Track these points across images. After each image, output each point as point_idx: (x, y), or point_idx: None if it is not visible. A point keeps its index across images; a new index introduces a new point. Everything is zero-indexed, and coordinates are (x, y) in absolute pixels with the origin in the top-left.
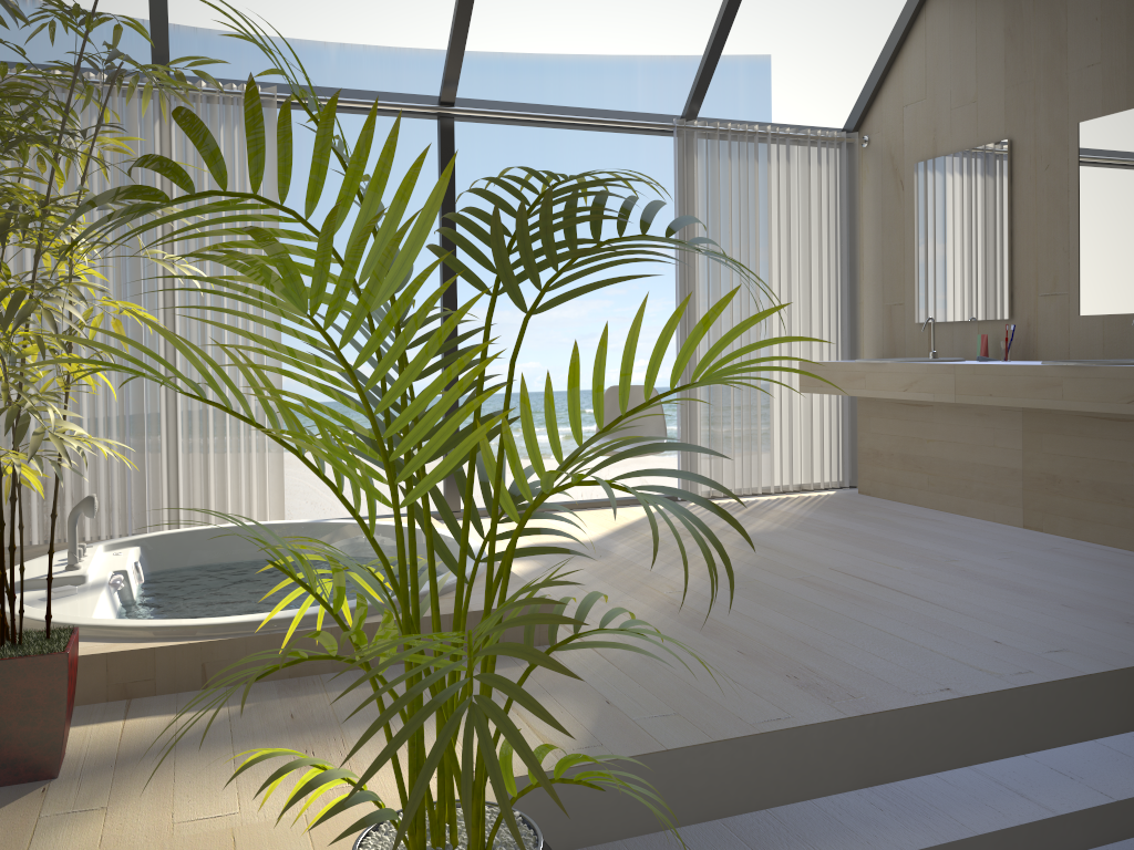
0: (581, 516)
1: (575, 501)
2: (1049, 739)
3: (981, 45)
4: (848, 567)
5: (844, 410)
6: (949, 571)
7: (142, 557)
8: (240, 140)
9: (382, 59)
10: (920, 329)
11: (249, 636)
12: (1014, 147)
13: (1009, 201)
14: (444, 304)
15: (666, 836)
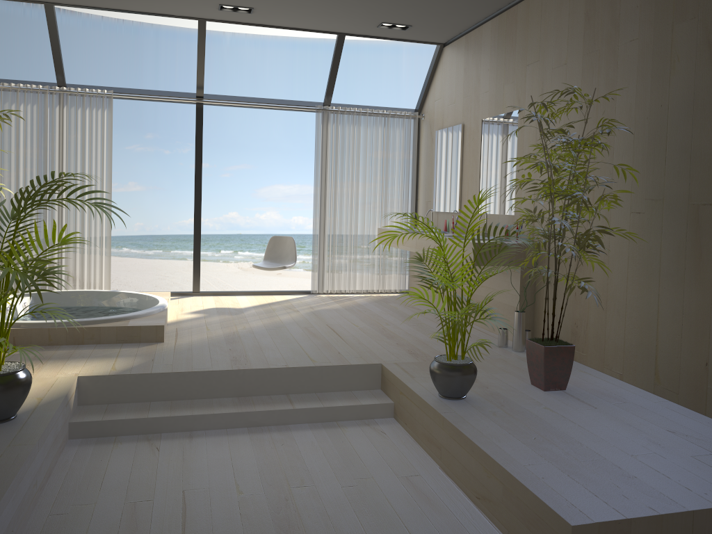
0: (257, 298)
1: (259, 291)
2: (328, 388)
3: (457, 75)
4: (336, 324)
5: (405, 253)
6: (377, 329)
7: (32, 301)
8: (96, 114)
9: (256, 41)
10: (435, 214)
11: (32, 328)
12: (464, 128)
13: (461, 154)
14: (195, 193)
15: (146, 403)
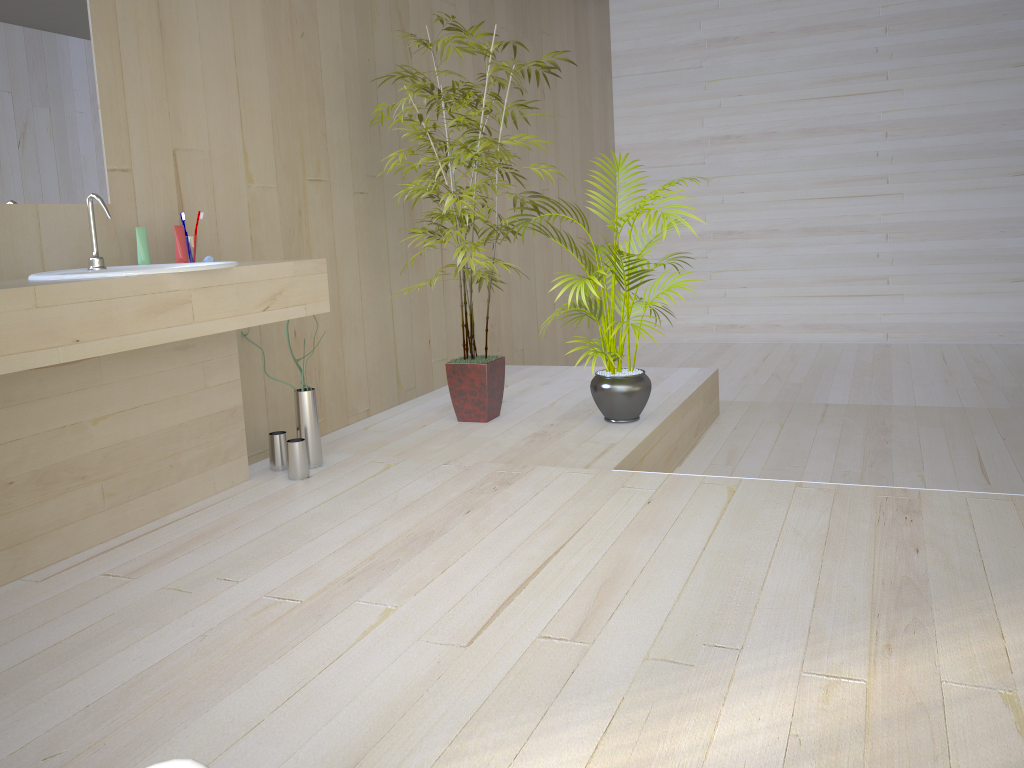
0: None
1: None
2: None
3: None
4: (438, 635)
5: None
6: (371, 580)
7: None
8: None
9: None
10: None
11: None
12: None
13: None
14: None
15: None
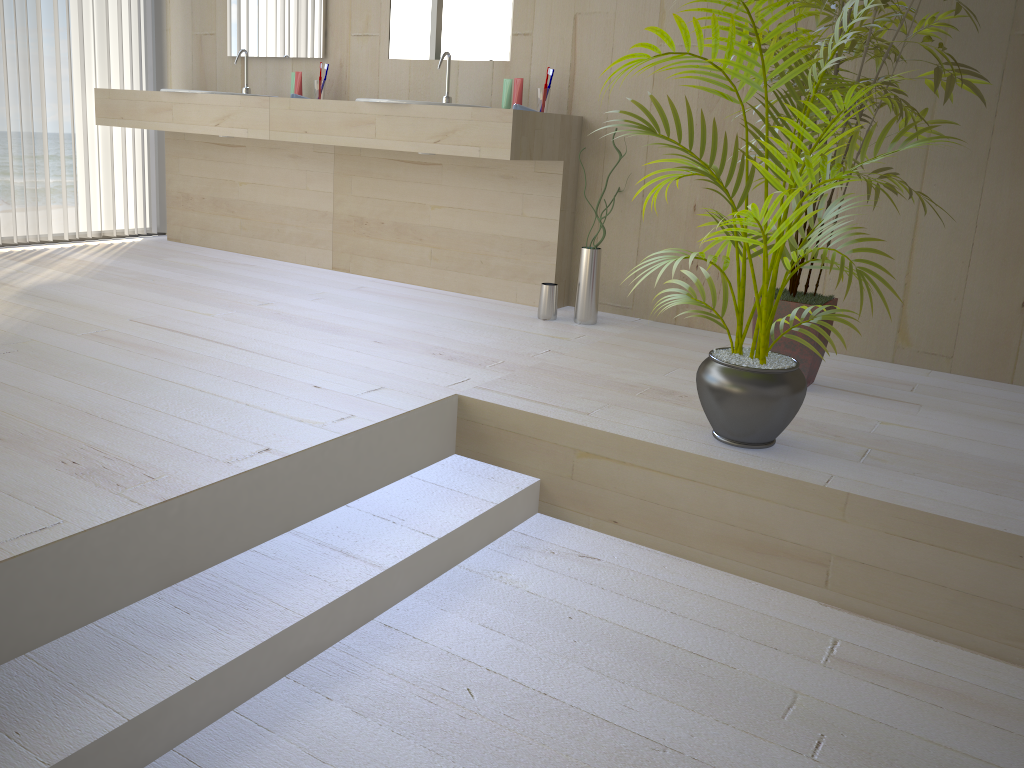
0: None
1: None
2: (370, 484)
3: None
4: (154, 317)
5: (151, 149)
6: (264, 315)
7: None
8: None
9: None
10: (233, 64)
11: None
12: None
13: None
14: None
15: None
